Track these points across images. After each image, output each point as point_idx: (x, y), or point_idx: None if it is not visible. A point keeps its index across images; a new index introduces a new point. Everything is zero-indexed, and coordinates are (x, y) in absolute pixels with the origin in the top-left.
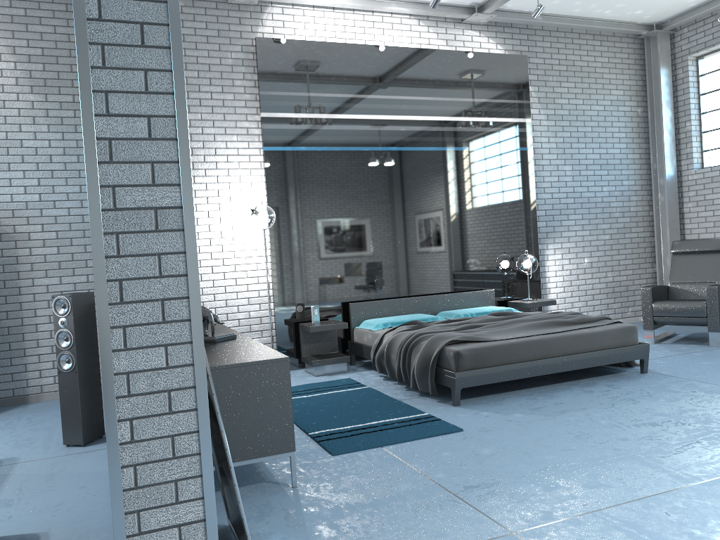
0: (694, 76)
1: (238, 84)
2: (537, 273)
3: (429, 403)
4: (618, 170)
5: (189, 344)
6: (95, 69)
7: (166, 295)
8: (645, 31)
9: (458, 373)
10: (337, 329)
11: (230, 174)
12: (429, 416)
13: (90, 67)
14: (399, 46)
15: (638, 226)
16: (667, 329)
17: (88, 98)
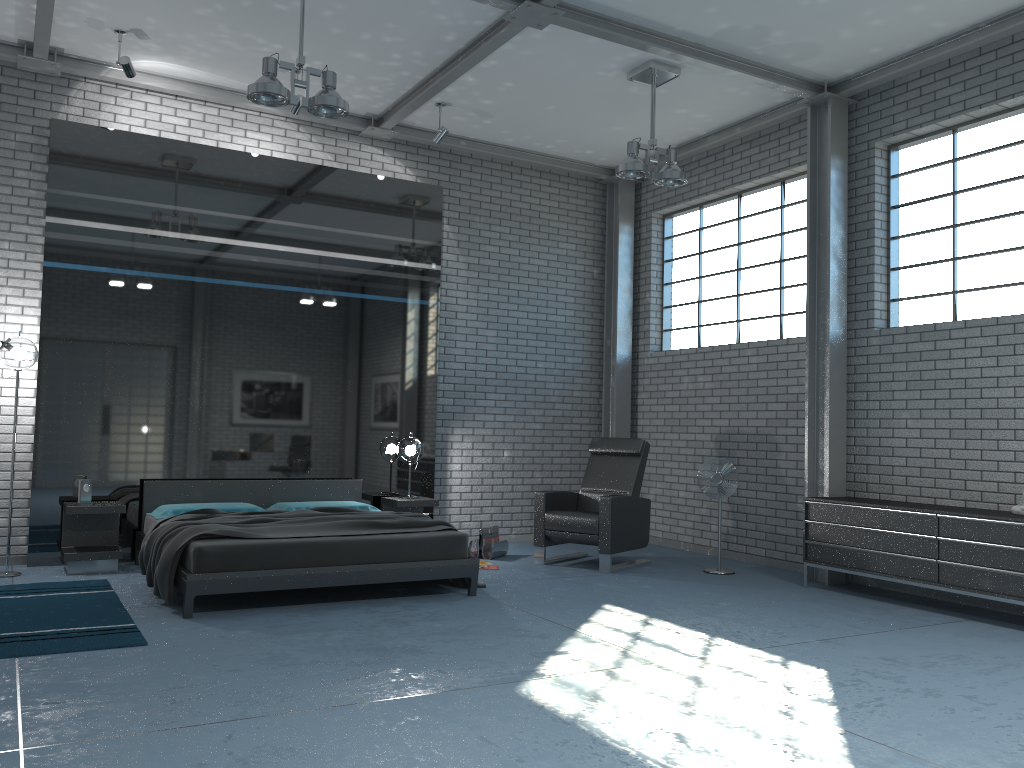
0: (658, 237)
1: (21, 176)
2: (431, 464)
3: (159, 613)
4: (560, 343)
5: None
6: None
7: None
8: (605, 175)
9: (192, 575)
10: (109, 513)
11: None
12: (131, 627)
13: None
14: (267, 153)
15: (583, 416)
16: (589, 549)
17: None
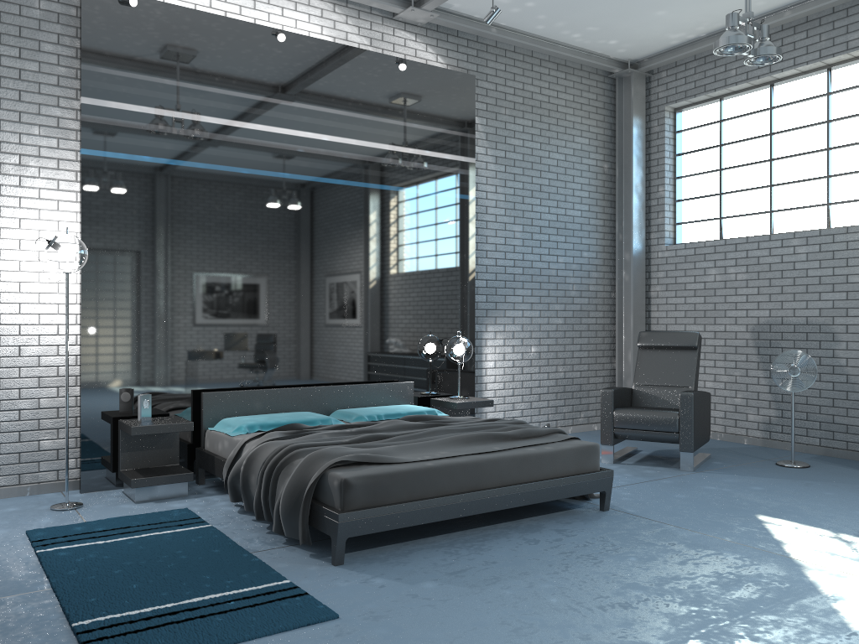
0: (670, 131)
1: (48, 50)
2: (471, 363)
3: (297, 558)
4: (577, 237)
5: None
6: None
7: None
8: (618, 68)
9: (344, 514)
10: (177, 431)
11: (23, 185)
12: (291, 587)
13: None
14: (304, 35)
15: (598, 309)
16: (627, 443)
17: None
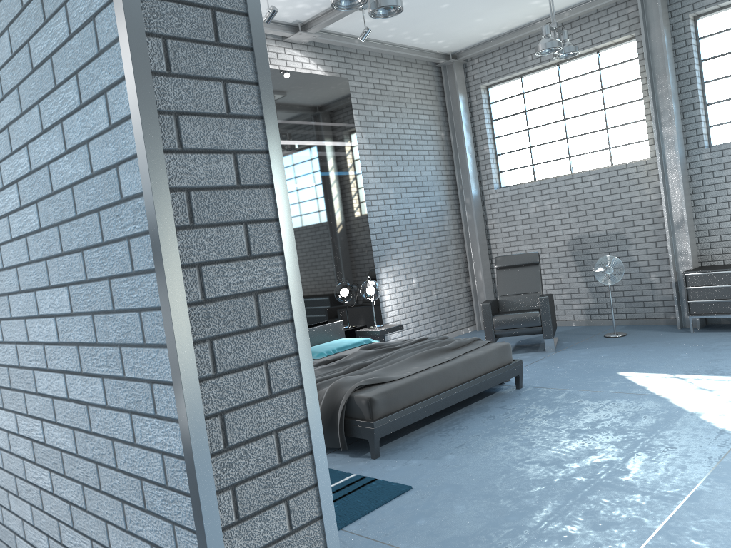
0: (486, 103)
1: None
2: (377, 299)
3: (343, 460)
4: (432, 191)
5: (313, 488)
6: (157, 77)
7: (281, 423)
8: (444, 60)
9: (376, 421)
10: None
11: None
12: (361, 477)
13: (150, 72)
14: None
15: (452, 243)
16: None
17: (154, 123)
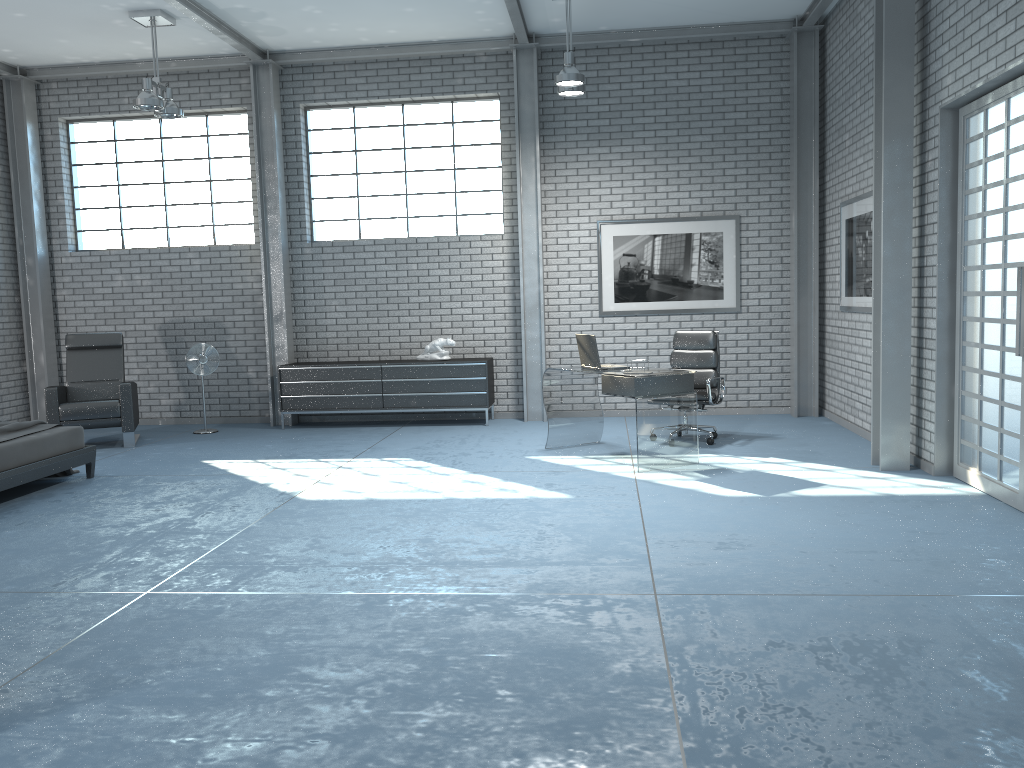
0: (65, 142)
1: None
2: None
3: None
4: None
5: None
6: None
7: None
8: (8, 73)
9: None
10: None
11: None
12: None
13: None
14: None
15: (4, 314)
16: None
17: None
